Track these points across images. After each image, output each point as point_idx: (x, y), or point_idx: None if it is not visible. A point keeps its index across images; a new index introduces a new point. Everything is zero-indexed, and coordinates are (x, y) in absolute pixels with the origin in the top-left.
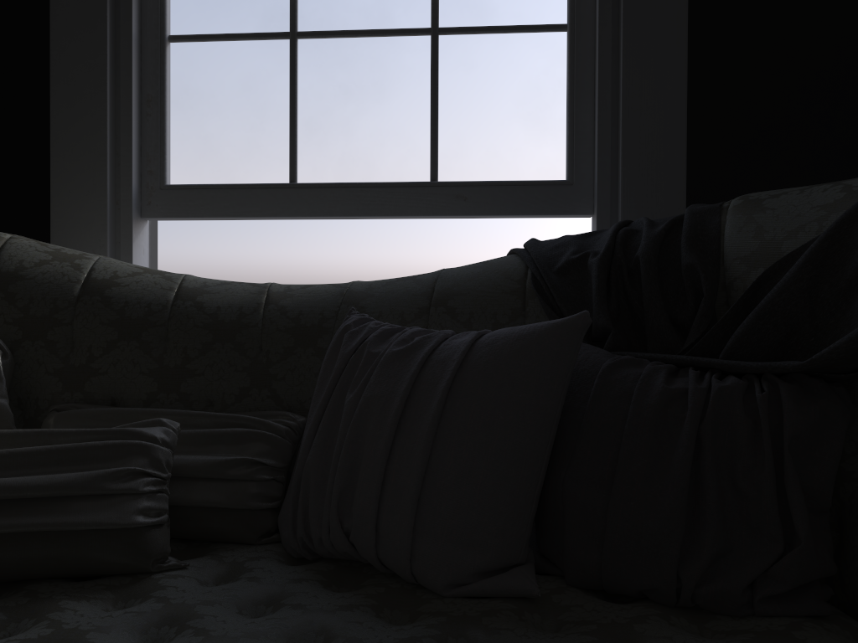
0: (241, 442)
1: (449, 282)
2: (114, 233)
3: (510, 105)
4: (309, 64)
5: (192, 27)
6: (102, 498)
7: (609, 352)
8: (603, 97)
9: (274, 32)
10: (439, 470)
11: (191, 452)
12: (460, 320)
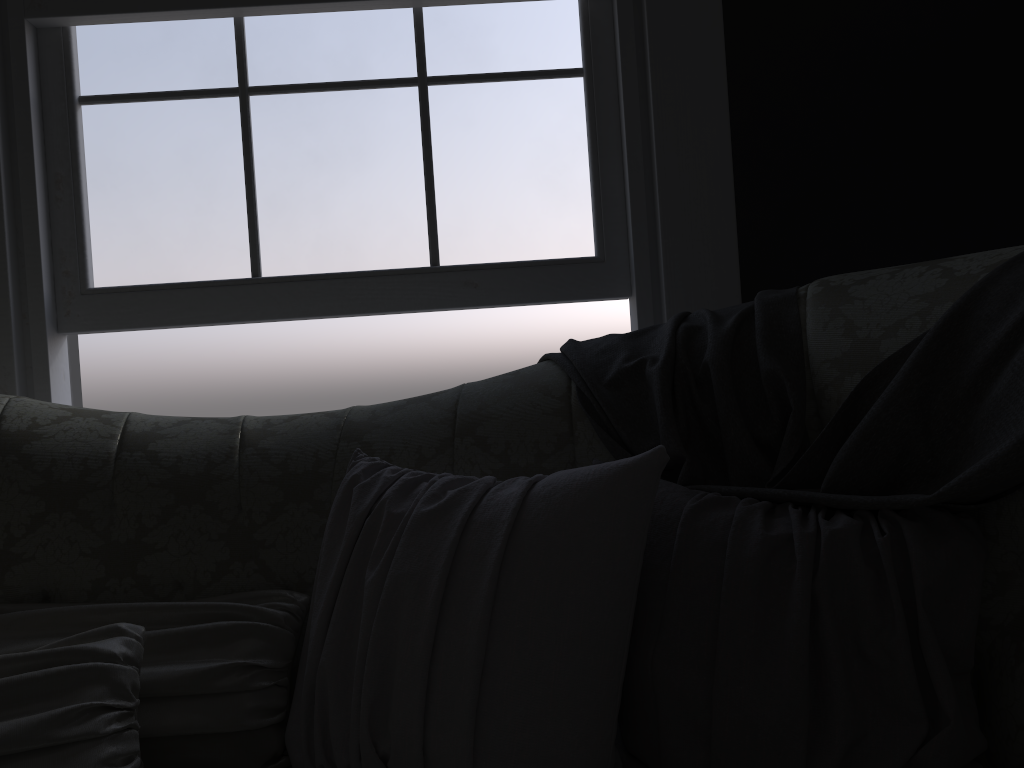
0: (228, 640)
1: (474, 403)
2: (23, 355)
3: (522, 169)
4: (267, 127)
5: (109, 84)
6: (49, 752)
7: (685, 485)
8: (634, 155)
9: (218, 88)
10: (500, 669)
11: (161, 661)
12: (494, 452)
